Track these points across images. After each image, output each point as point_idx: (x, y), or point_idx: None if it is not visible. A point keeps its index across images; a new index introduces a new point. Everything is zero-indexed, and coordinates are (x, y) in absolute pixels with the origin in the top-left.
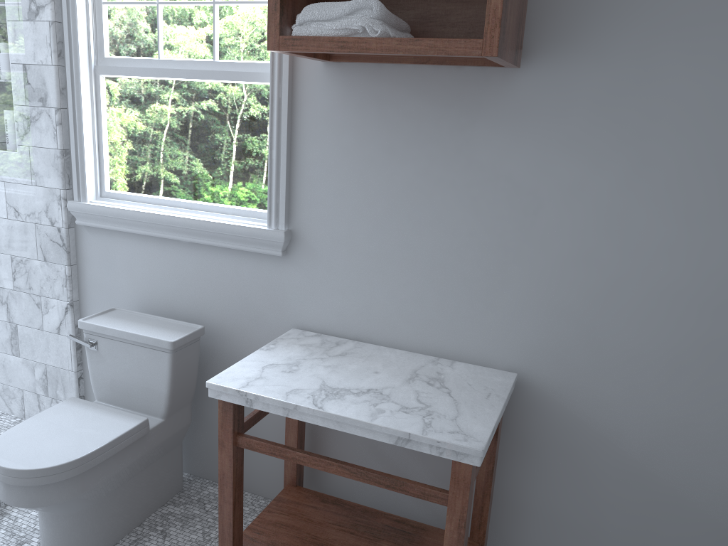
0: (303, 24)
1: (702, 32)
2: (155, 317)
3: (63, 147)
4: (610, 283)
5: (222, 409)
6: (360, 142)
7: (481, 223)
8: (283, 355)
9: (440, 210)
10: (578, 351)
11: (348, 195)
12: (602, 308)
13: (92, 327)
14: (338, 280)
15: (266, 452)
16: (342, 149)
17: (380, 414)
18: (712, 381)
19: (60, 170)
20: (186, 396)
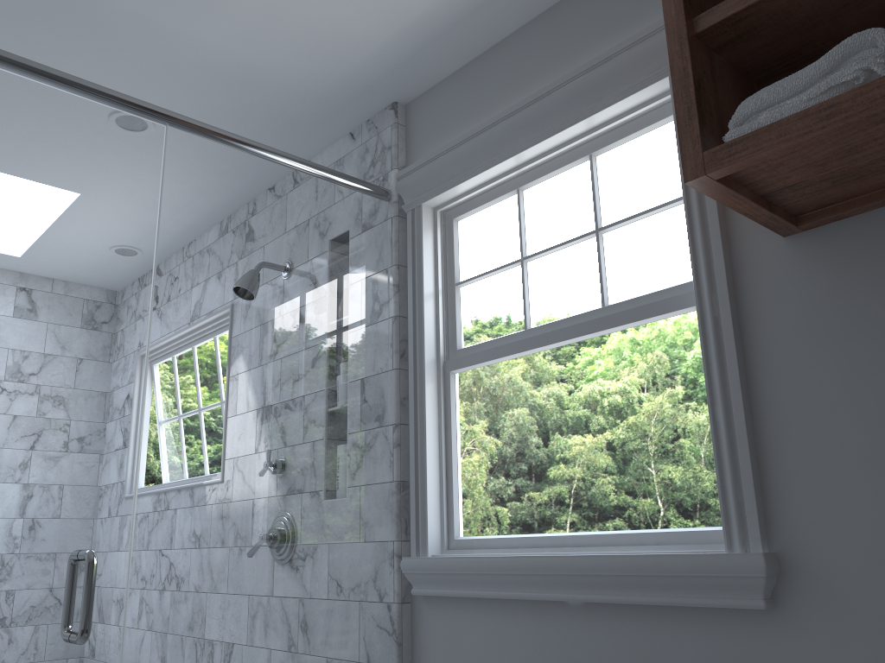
0: (743, 124)
1: None
2: None
3: (400, 477)
4: None
5: None
6: None
7: None
8: None
9: None
10: None
11: None
12: None
13: None
14: None
15: None
16: (856, 372)
17: None
18: None
19: (395, 511)
20: None
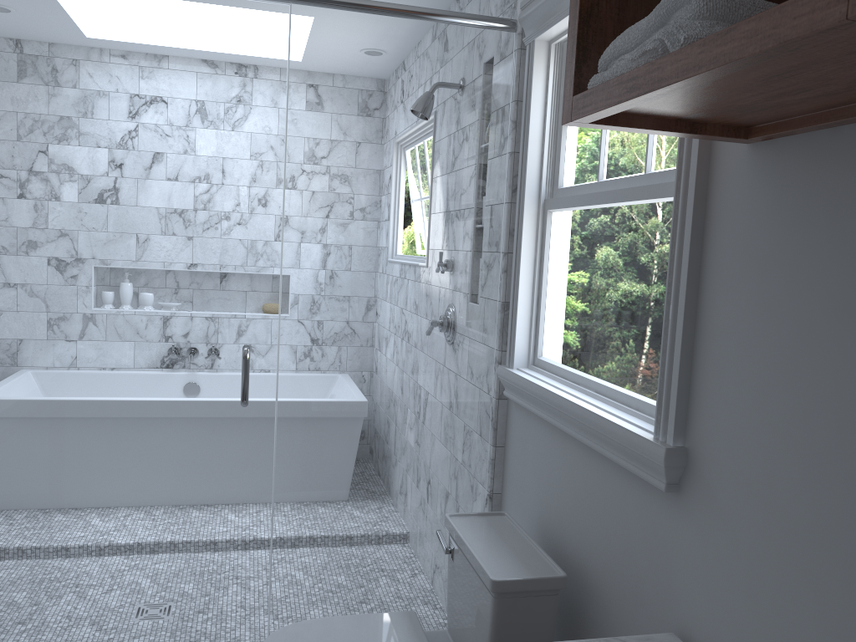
0: (608, 68)
1: None
2: (529, 540)
3: (505, 299)
4: None
5: None
6: (793, 291)
7: None
8: None
9: None
10: None
11: (769, 396)
12: None
13: (449, 527)
14: (742, 567)
15: None
16: (765, 305)
17: None
18: None
19: (499, 326)
20: None
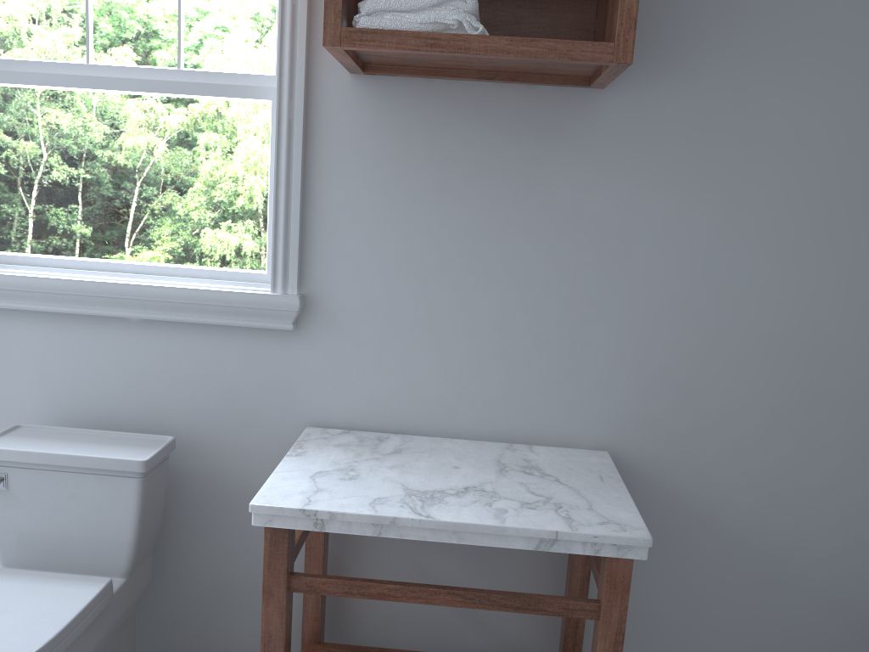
0: (372, 14)
1: (796, 56)
2: (92, 431)
3: None
4: (709, 334)
5: (270, 542)
6: (402, 177)
7: (560, 273)
8: (324, 460)
9: (509, 259)
10: (675, 416)
11: (386, 245)
12: (701, 364)
13: None
14: (371, 357)
15: (337, 593)
16: (377, 186)
17: (505, 514)
18: (816, 434)
19: None
20: (151, 540)
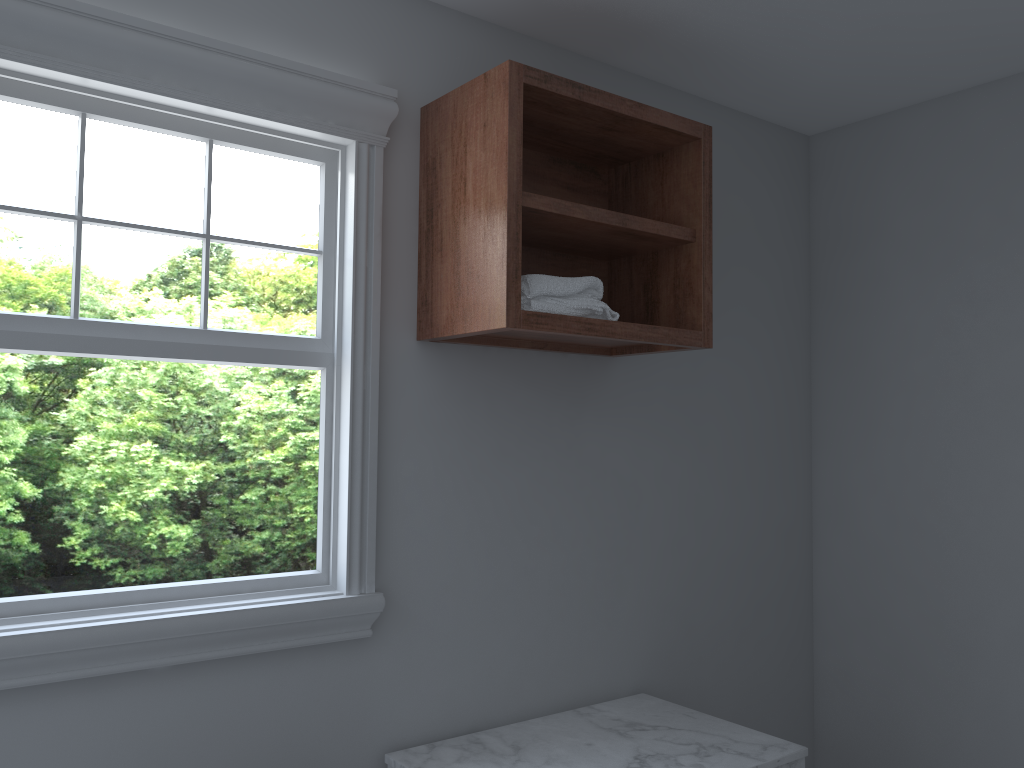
0: (534, 298)
1: (720, 332)
2: None
3: None
4: (694, 564)
5: None
6: (467, 446)
7: (595, 527)
8: None
9: (557, 519)
10: (681, 644)
11: (455, 519)
12: (692, 592)
13: None
14: (444, 649)
15: None
16: (445, 458)
17: (705, 767)
18: (761, 634)
19: None
20: None
